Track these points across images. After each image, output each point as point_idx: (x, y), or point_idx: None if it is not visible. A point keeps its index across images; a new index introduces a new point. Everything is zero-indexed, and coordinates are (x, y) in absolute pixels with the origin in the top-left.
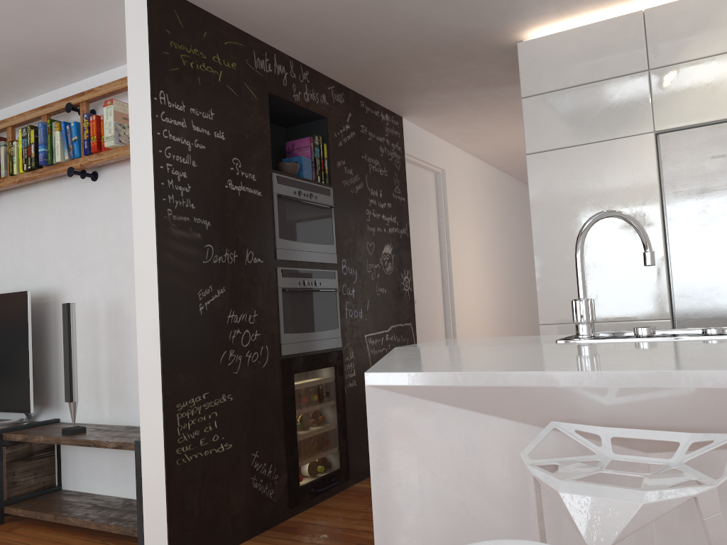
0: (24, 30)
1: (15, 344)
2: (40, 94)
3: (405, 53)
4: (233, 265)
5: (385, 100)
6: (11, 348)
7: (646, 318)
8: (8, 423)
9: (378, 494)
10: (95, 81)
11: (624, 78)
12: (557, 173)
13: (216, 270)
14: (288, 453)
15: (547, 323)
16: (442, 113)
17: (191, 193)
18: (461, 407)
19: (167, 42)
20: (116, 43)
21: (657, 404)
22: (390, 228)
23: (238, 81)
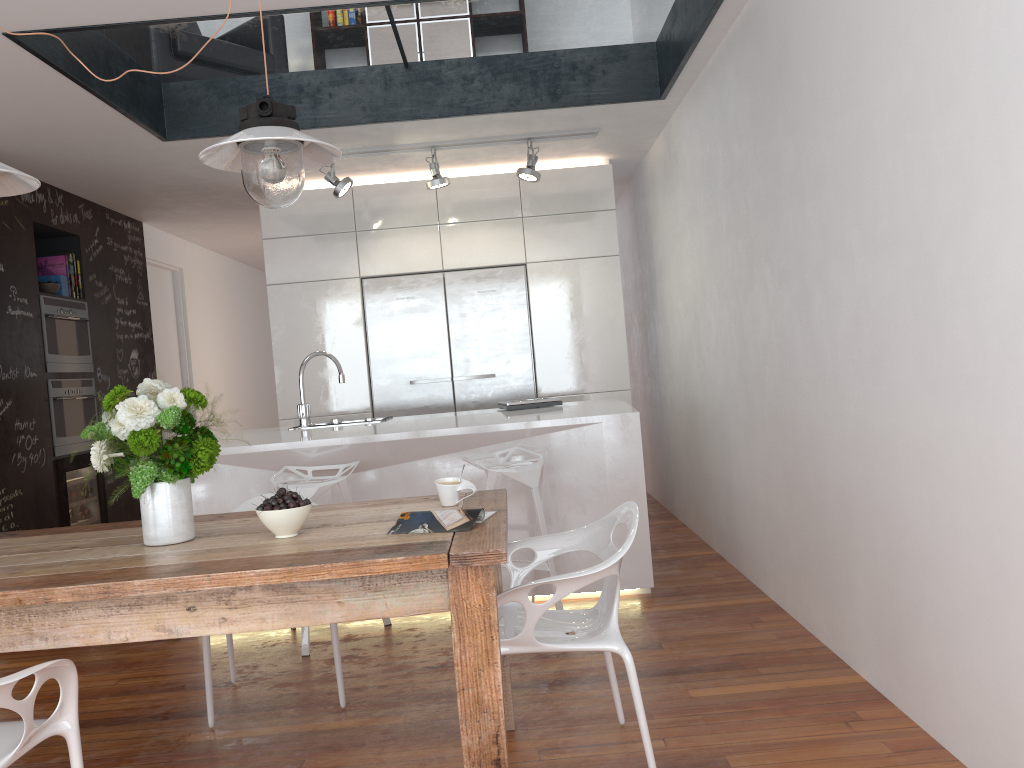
0: None
1: None
2: None
3: (159, 188)
4: (16, 380)
5: (130, 211)
6: None
7: (355, 412)
8: None
9: None
10: None
11: (339, 235)
12: (291, 302)
13: (5, 386)
14: None
15: (285, 419)
16: (184, 222)
17: None
18: (238, 465)
19: None
20: None
21: (332, 453)
22: (136, 333)
23: (11, 216)
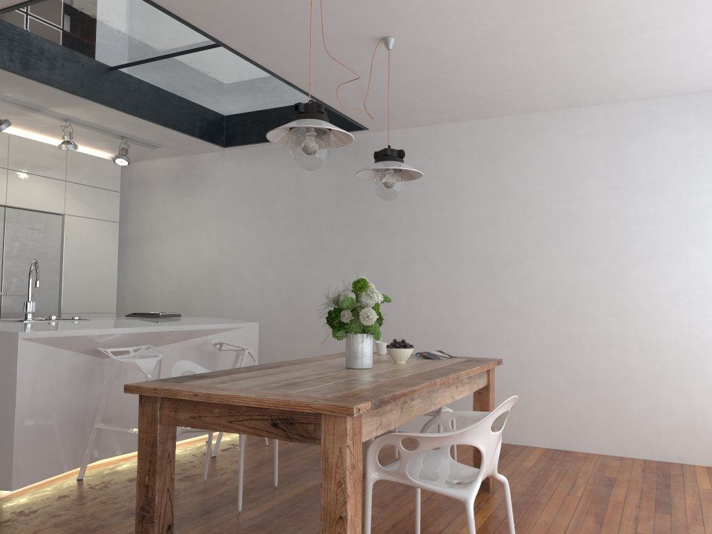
0: None
1: None
2: None
3: None
4: None
5: None
6: None
7: None
8: None
9: (19, 391)
10: None
11: None
12: None
13: None
14: None
15: None
16: None
17: None
18: (55, 346)
19: None
20: None
21: (119, 339)
22: None
23: None
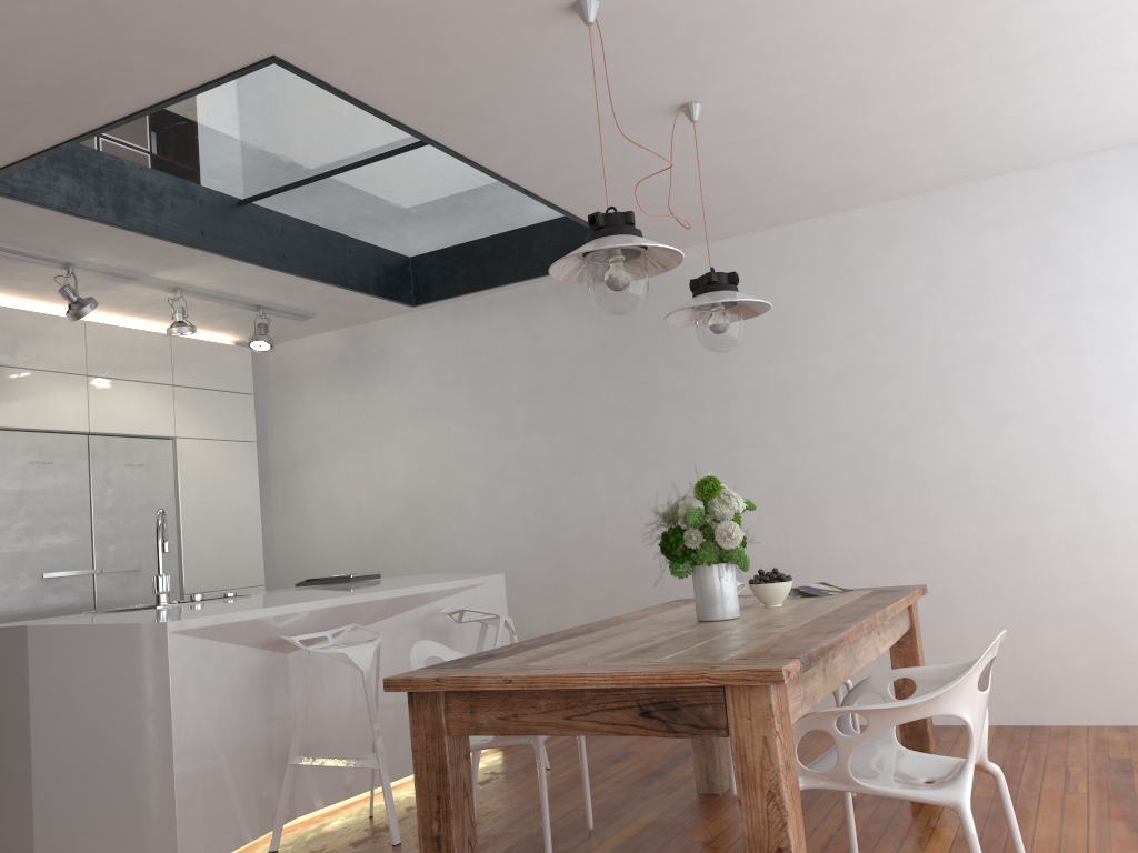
0: None
1: None
2: None
3: None
4: None
5: None
6: None
7: None
8: None
9: (176, 717)
10: None
11: None
12: None
13: None
14: None
15: None
16: None
17: None
18: (218, 640)
19: None
20: None
21: (308, 620)
22: None
23: None
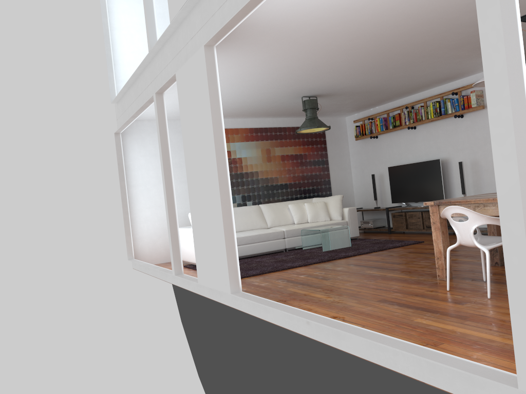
0: (446, 74)
1: (435, 177)
2: (434, 87)
3: None
4: None
5: None
6: (433, 179)
7: None
8: None
9: None
10: (459, 82)
11: None
12: None
13: None
14: None
15: None
16: None
17: None
18: None
19: None
20: (474, 71)
21: None
22: None
23: None
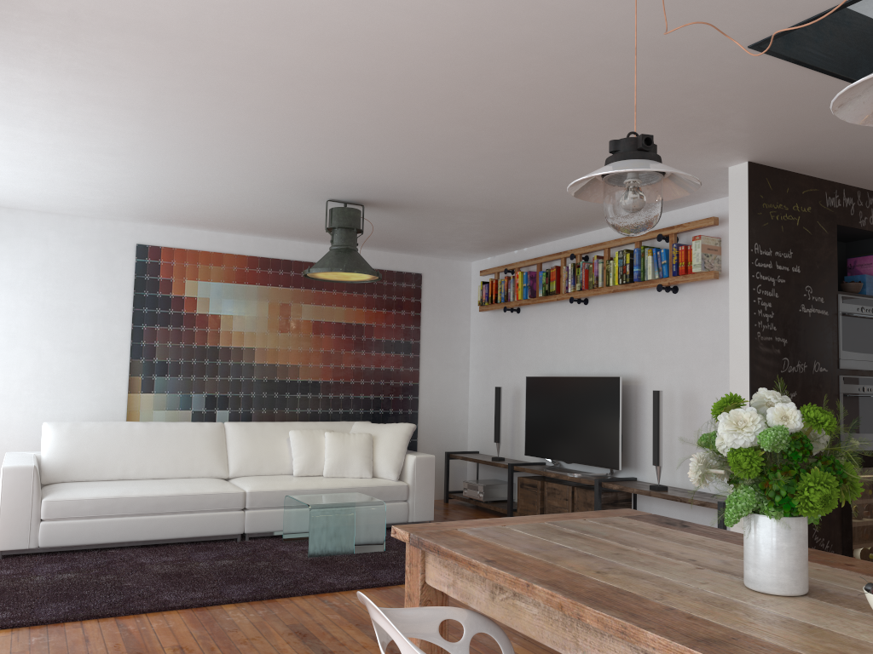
0: None
1: (608, 416)
2: None
3: None
4: (802, 373)
5: None
6: (603, 418)
7: None
8: (597, 475)
9: None
10: (678, 214)
11: None
12: None
13: (789, 378)
14: (843, 535)
15: None
16: None
17: (773, 318)
18: None
19: (760, 205)
20: (705, 192)
21: None
22: None
23: (812, 221)
